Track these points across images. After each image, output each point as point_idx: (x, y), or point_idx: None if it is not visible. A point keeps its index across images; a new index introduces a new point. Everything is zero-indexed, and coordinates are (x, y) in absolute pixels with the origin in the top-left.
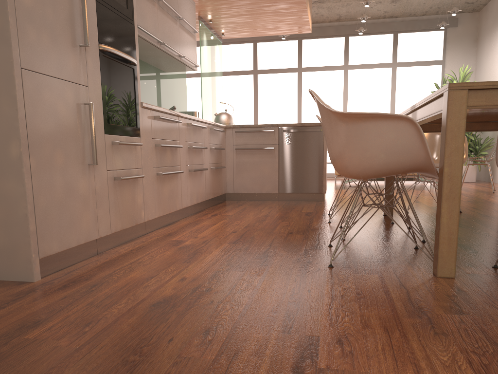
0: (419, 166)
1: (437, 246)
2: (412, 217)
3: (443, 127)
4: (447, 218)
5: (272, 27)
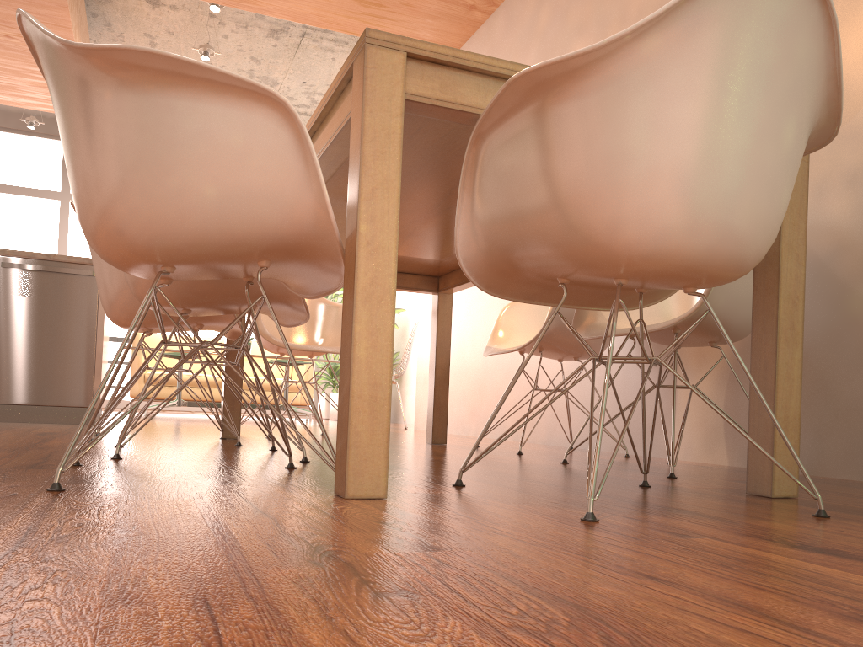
0: (302, 233)
1: (346, 420)
2: (279, 441)
3: (355, 135)
4: (368, 348)
5: (0, 82)
